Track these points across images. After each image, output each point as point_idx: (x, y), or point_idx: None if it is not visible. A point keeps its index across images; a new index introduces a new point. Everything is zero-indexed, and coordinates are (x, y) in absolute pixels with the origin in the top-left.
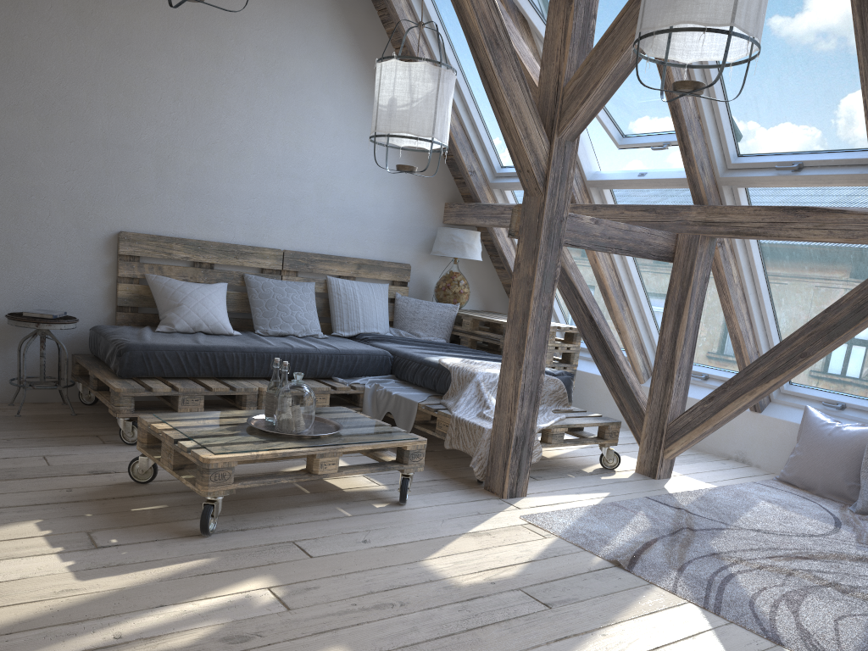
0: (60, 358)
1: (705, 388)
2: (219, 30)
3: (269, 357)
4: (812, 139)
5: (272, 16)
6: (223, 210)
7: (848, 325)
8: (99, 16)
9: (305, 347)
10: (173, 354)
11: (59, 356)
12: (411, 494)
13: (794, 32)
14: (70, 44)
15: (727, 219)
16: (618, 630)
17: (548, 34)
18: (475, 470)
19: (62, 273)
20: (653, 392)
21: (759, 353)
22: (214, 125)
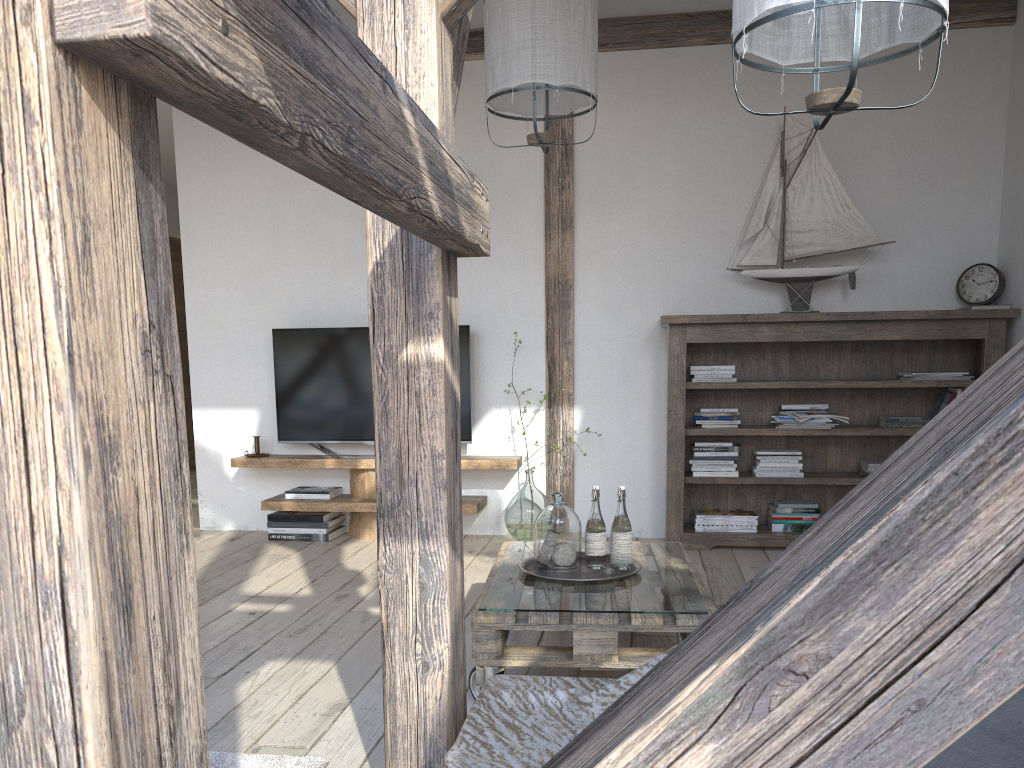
0: None
1: None
2: None
3: None
4: None
5: None
6: None
7: None
8: None
9: None
10: None
11: None
12: None
13: None
14: None
15: None
16: None
17: None
18: None
19: None
20: None
21: None
22: None
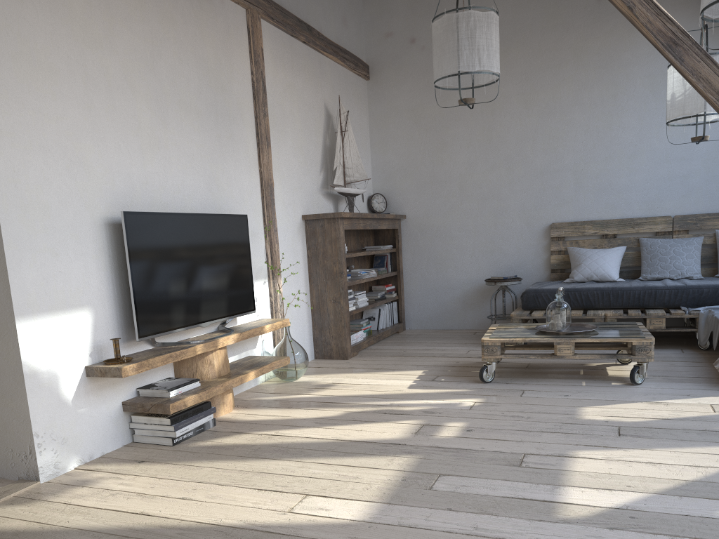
0: (516, 302)
1: None
2: (614, 77)
3: (622, 293)
4: None
5: (655, 51)
6: (622, 196)
7: None
8: (536, 100)
9: (655, 285)
10: (552, 294)
11: (515, 301)
12: (656, 381)
13: None
14: (520, 122)
15: None
16: (643, 452)
17: None
18: (715, 367)
19: (519, 253)
20: None
21: None
22: (613, 140)
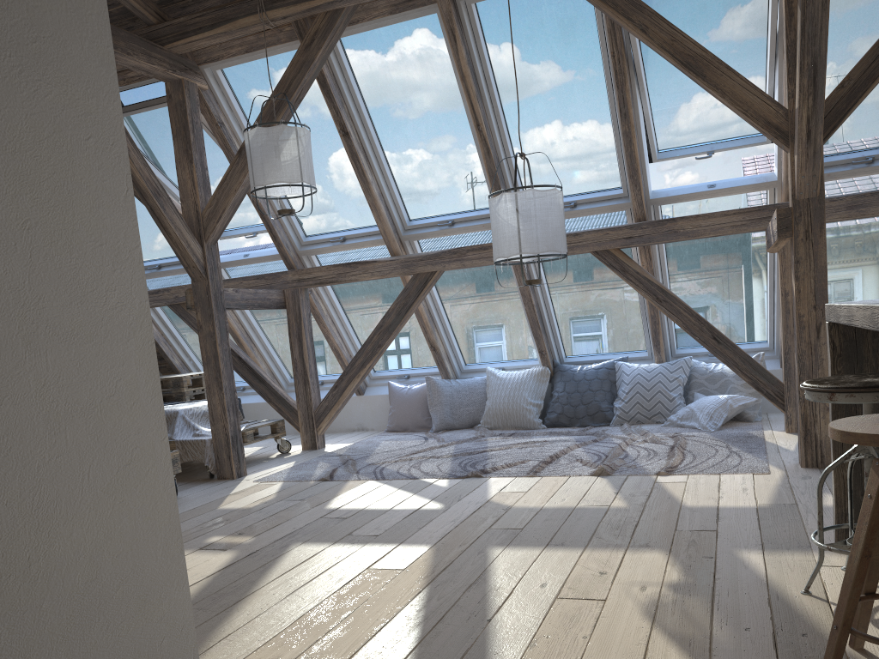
0: None
1: (324, 390)
2: None
3: None
4: (346, 223)
5: None
6: None
7: (397, 323)
8: None
9: None
10: None
11: None
12: None
13: (320, 166)
14: None
15: (312, 276)
16: (342, 495)
17: (181, 181)
18: (210, 466)
19: None
20: (298, 394)
21: (351, 356)
22: None
